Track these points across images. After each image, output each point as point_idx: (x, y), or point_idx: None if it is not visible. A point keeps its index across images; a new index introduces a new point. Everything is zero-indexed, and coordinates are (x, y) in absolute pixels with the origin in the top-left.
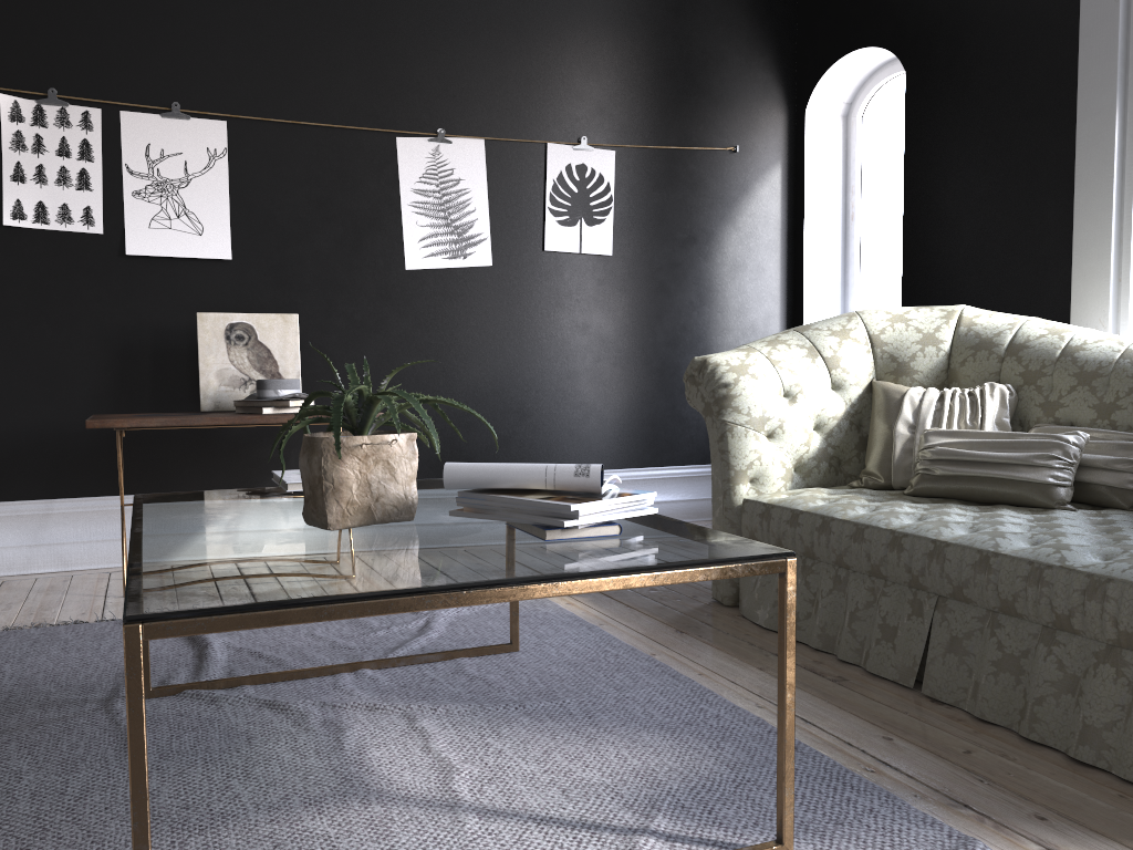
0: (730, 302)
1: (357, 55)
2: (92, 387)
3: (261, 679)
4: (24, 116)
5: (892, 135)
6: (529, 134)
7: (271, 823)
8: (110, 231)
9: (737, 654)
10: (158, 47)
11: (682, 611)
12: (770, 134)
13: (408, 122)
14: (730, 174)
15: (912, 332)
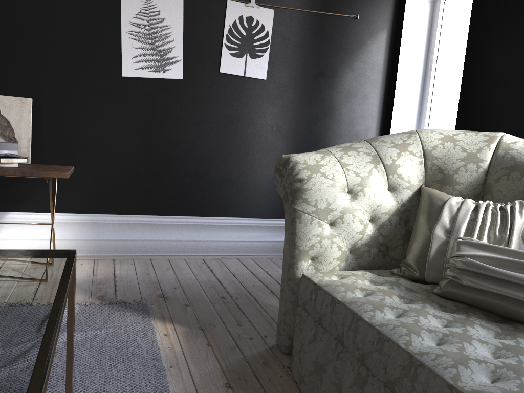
0: (343, 117)
1: None
2: None
3: None
4: None
5: (463, 14)
6: None
7: None
8: None
9: None
10: None
11: (246, 355)
12: (382, 9)
13: None
14: (352, 33)
15: (458, 151)
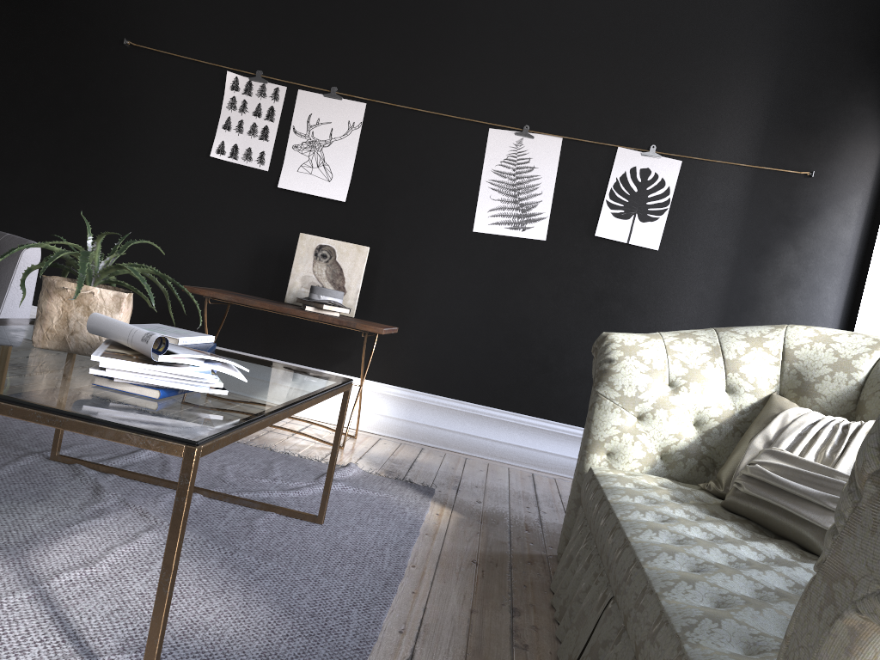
0: (774, 314)
1: (473, 63)
2: (236, 273)
3: (126, 474)
4: (240, 87)
5: None
6: (603, 138)
7: None
8: (272, 170)
9: (480, 594)
10: (333, 48)
11: (513, 551)
12: (856, 165)
13: (502, 117)
14: (801, 196)
15: (828, 354)
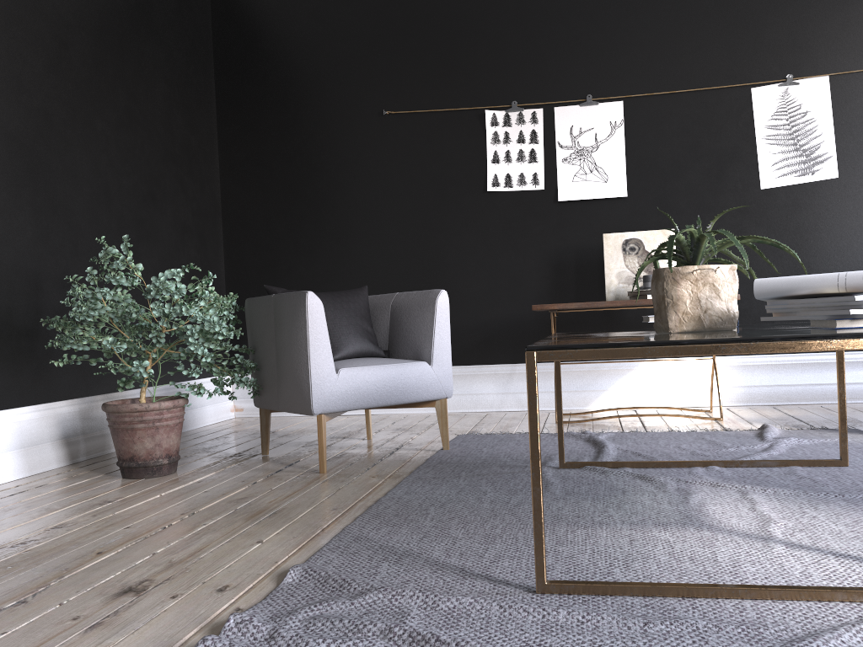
0: None
1: (718, 33)
2: (538, 290)
3: (637, 464)
4: (498, 122)
5: None
6: None
7: (630, 530)
8: (548, 187)
9: None
10: (577, 60)
11: None
12: None
13: (761, 75)
14: None
15: None
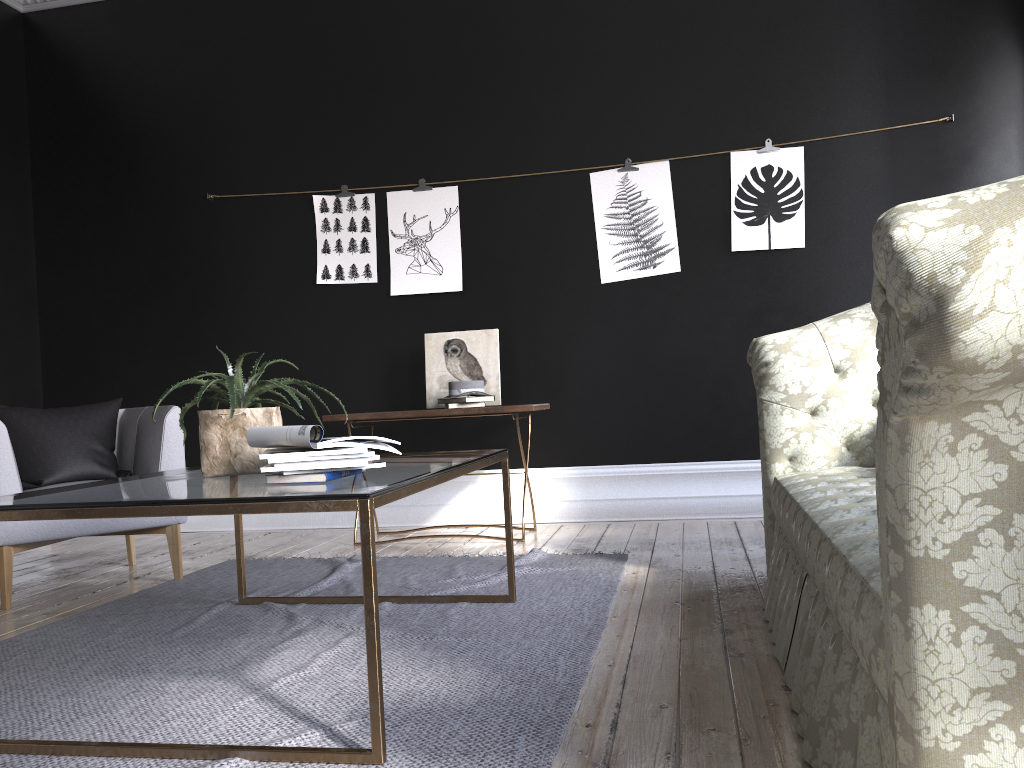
0: None
1: (555, 113)
2: (372, 394)
3: (313, 600)
4: (329, 207)
5: None
6: (712, 147)
7: (156, 680)
8: (381, 280)
9: (688, 625)
10: (410, 140)
11: (719, 587)
12: (998, 93)
13: (599, 158)
14: (946, 145)
15: None
